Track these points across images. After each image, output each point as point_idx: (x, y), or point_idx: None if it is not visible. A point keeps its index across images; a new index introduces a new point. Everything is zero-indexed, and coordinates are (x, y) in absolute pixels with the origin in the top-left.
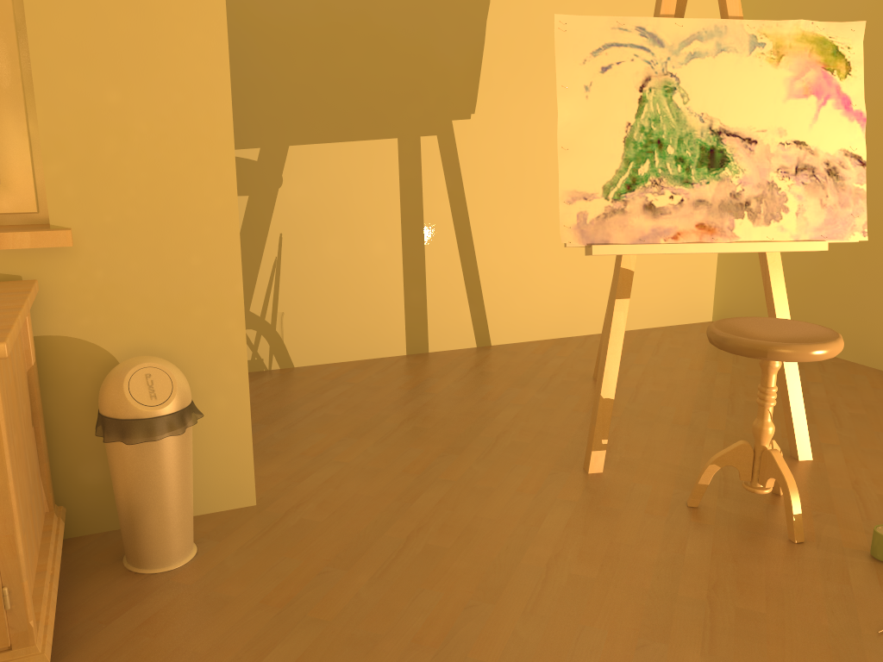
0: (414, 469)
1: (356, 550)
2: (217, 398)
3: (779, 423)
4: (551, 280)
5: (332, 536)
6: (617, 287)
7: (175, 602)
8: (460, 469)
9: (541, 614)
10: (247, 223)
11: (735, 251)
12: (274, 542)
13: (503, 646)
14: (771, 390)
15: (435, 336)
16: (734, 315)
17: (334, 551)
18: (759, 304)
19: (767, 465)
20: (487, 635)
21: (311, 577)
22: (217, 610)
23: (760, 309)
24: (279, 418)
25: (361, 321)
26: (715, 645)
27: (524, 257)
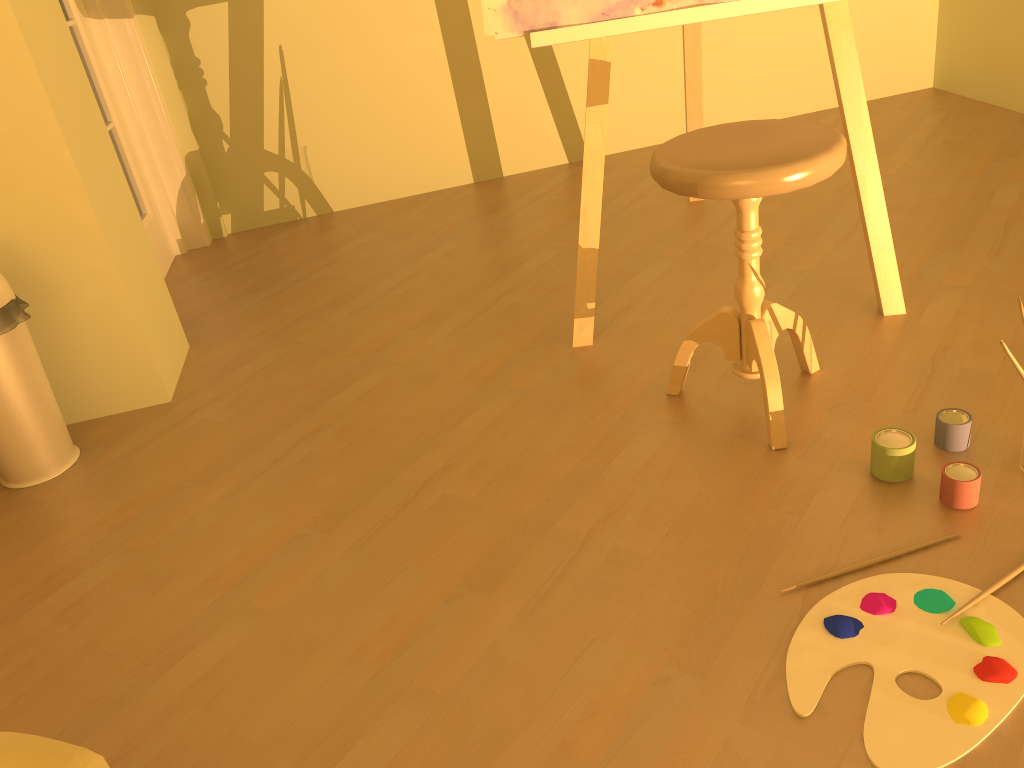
0: (368, 348)
1: (231, 460)
2: (85, 288)
3: (901, 255)
4: (667, 59)
5: (219, 442)
6: (588, 89)
7: (16, 524)
8: (420, 346)
9: (370, 549)
10: (234, 39)
11: (757, 11)
12: (156, 450)
13: (297, 590)
14: (747, 235)
15: (508, 155)
16: (959, 77)
17: (208, 461)
18: (990, 57)
19: (750, 341)
20: (291, 576)
21: (163, 494)
22: (48, 534)
23: (992, 63)
24: (271, 284)
25: (407, 146)
26: (546, 600)
27: None
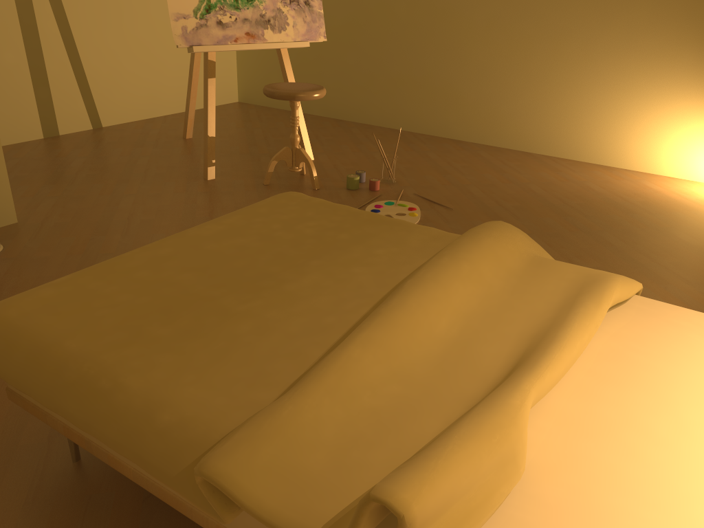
0: (105, 192)
1: (103, 228)
2: None
3: None
4: (136, 78)
5: (83, 226)
6: (208, 71)
7: (15, 264)
8: (134, 188)
9: None
10: None
11: (267, 48)
12: (49, 234)
13: None
14: (297, 118)
15: (62, 123)
16: (252, 96)
17: (90, 230)
18: None
19: (299, 156)
20: None
21: (87, 241)
22: (45, 262)
23: None
24: None
25: (5, 115)
26: None
27: (116, 62)
